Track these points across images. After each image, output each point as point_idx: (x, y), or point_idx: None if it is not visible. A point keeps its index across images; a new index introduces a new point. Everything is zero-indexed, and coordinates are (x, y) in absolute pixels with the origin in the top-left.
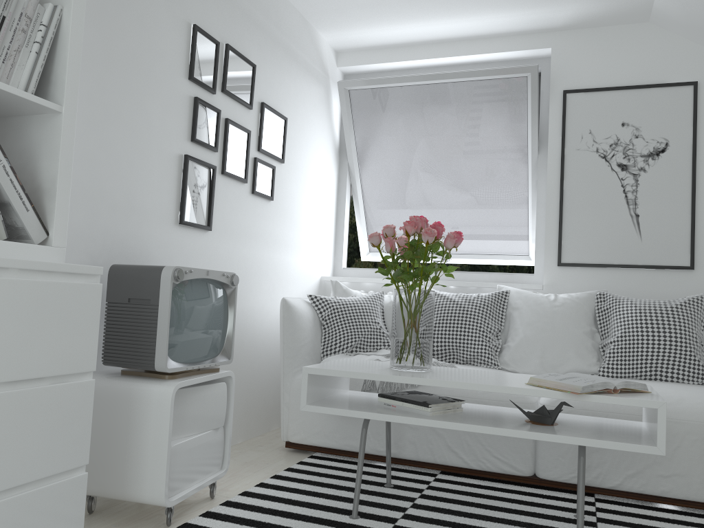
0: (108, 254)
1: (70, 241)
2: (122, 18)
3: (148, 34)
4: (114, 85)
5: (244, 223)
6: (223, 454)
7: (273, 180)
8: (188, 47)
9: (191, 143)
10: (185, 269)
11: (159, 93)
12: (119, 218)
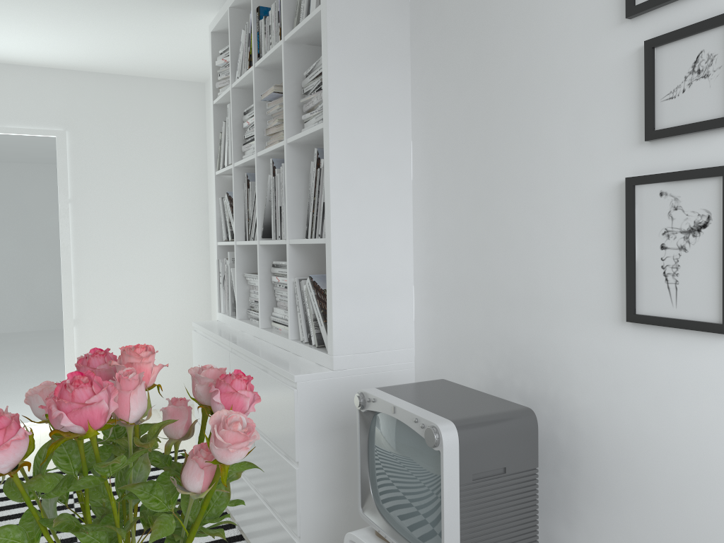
0: (508, 365)
1: (468, 347)
2: (500, 40)
3: (539, 20)
4: (498, 138)
5: None
6: None
7: None
8: None
9: (651, 144)
10: (368, 396)
11: (566, 97)
12: (519, 316)
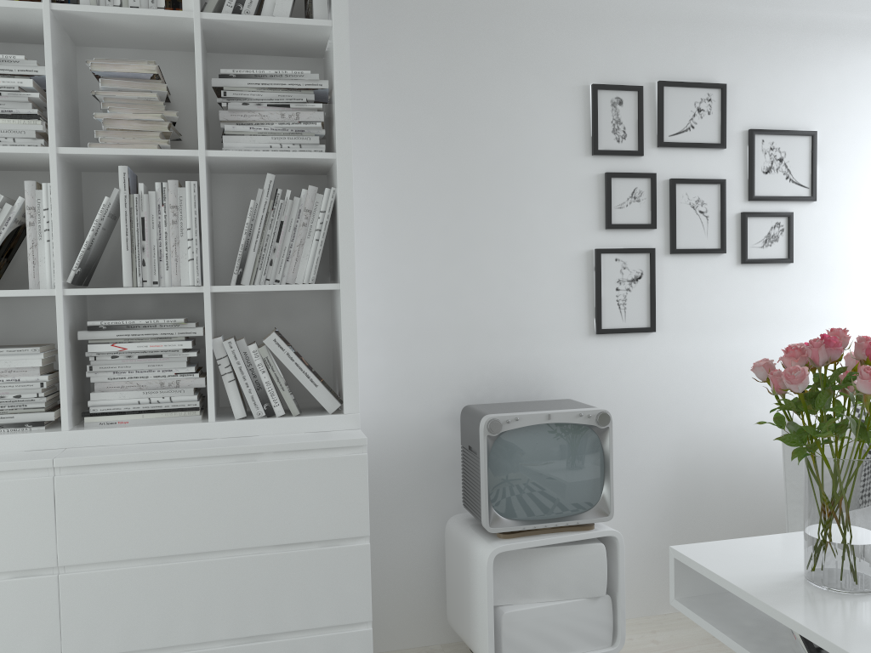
0: (488, 385)
1: (438, 380)
2: (477, 129)
3: (518, 129)
4: (475, 206)
5: (728, 308)
6: (612, 628)
7: (790, 233)
8: (587, 115)
9: (606, 231)
10: (506, 418)
11: (543, 190)
12: (500, 345)
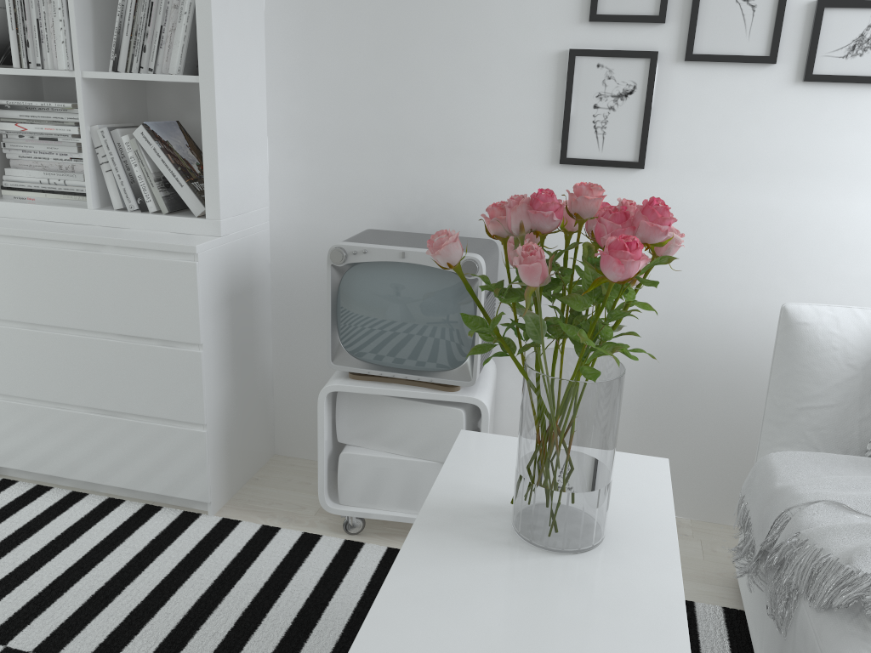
0: (420, 211)
1: (363, 198)
2: None
3: None
4: None
5: (768, 146)
6: None
7: None
8: None
9: (590, 25)
10: (353, 249)
11: None
12: (436, 165)
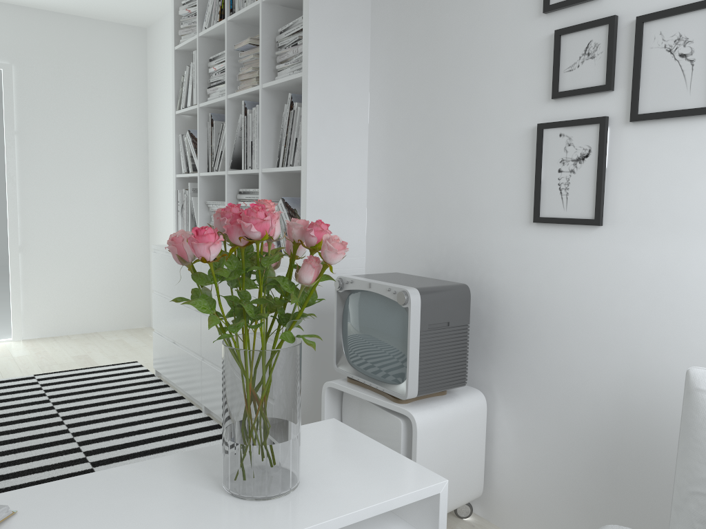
0: (444, 262)
1: (412, 251)
2: (449, 18)
3: (480, 7)
4: (444, 93)
5: None
6: None
7: None
8: None
9: (555, 101)
10: (346, 279)
11: (497, 65)
12: (454, 225)
